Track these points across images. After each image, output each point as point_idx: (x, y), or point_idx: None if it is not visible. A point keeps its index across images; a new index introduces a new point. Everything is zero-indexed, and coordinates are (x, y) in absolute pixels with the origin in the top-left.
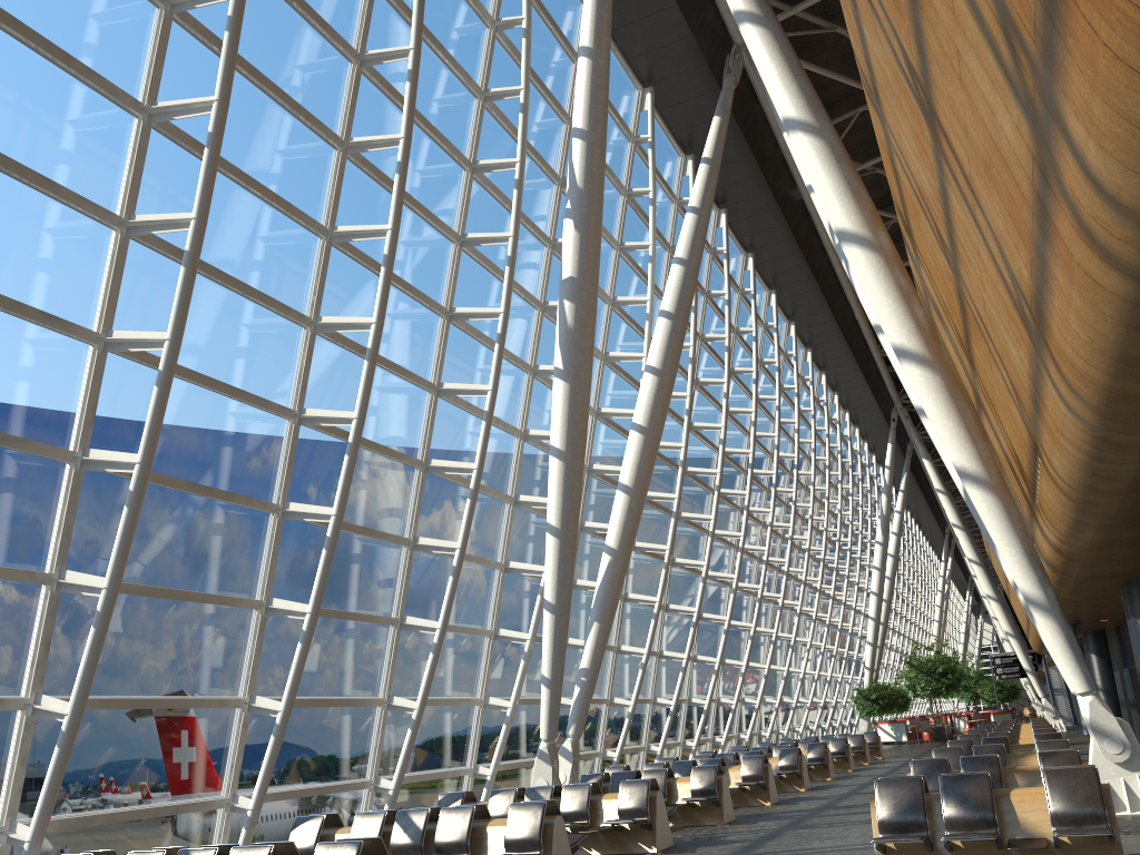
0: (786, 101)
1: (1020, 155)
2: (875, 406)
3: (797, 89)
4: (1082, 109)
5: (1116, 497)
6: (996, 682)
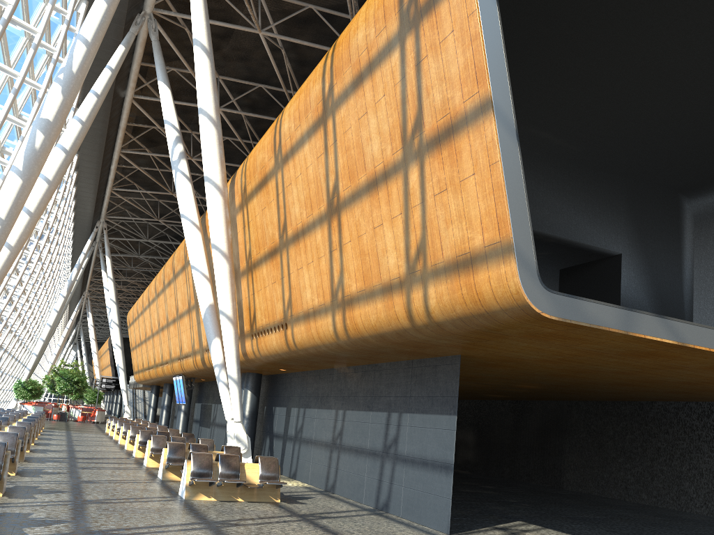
0: (206, 100)
1: (391, 270)
2: (91, 216)
3: (213, 98)
4: (439, 293)
5: (311, 355)
6: (96, 391)
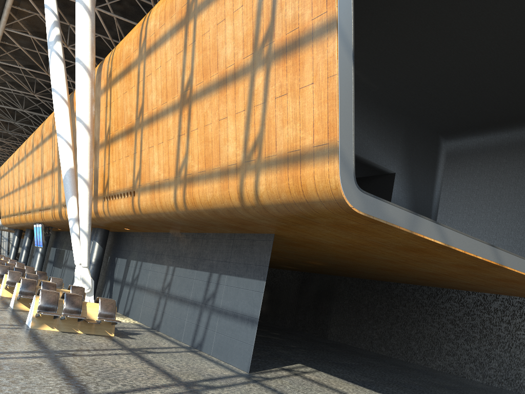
0: None
1: (230, 157)
2: None
3: None
4: (269, 181)
5: (152, 220)
6: None
